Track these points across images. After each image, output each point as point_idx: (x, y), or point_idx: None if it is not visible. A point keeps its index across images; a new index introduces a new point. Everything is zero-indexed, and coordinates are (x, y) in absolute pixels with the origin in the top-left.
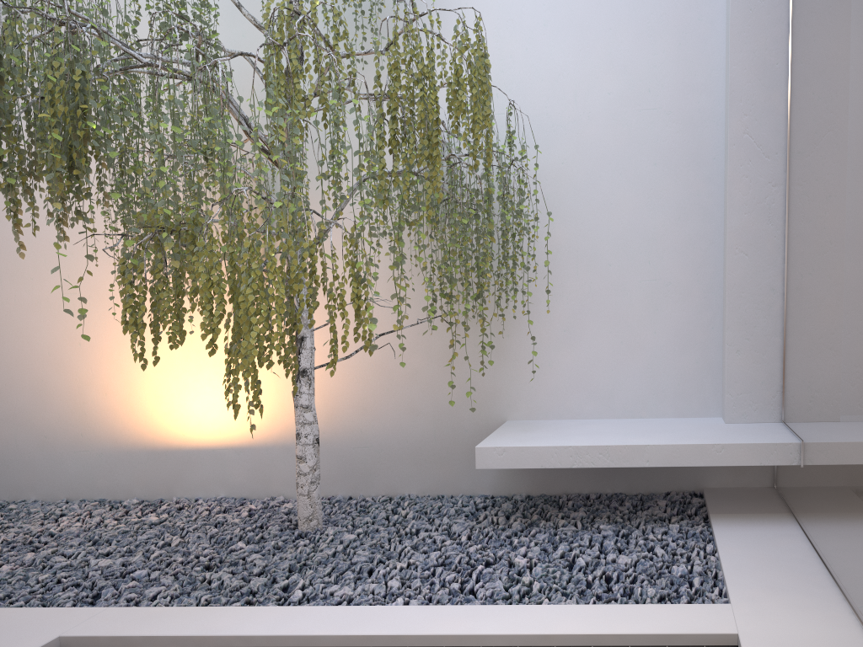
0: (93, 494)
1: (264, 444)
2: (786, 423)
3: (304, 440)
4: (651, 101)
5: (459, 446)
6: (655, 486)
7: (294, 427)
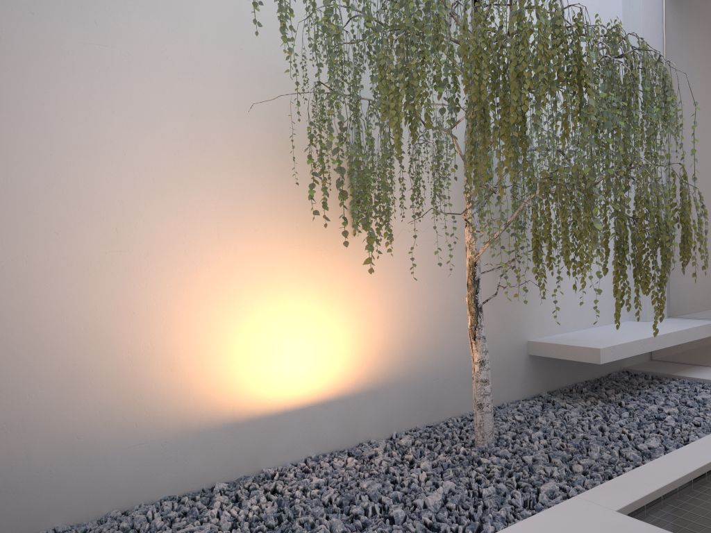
0: (154, 495)
1: (352, 393)
2: (679, 316)
3: (487, 365)
4: None
5: (499, 365)
6: (602, 371)
7: (378, 372)
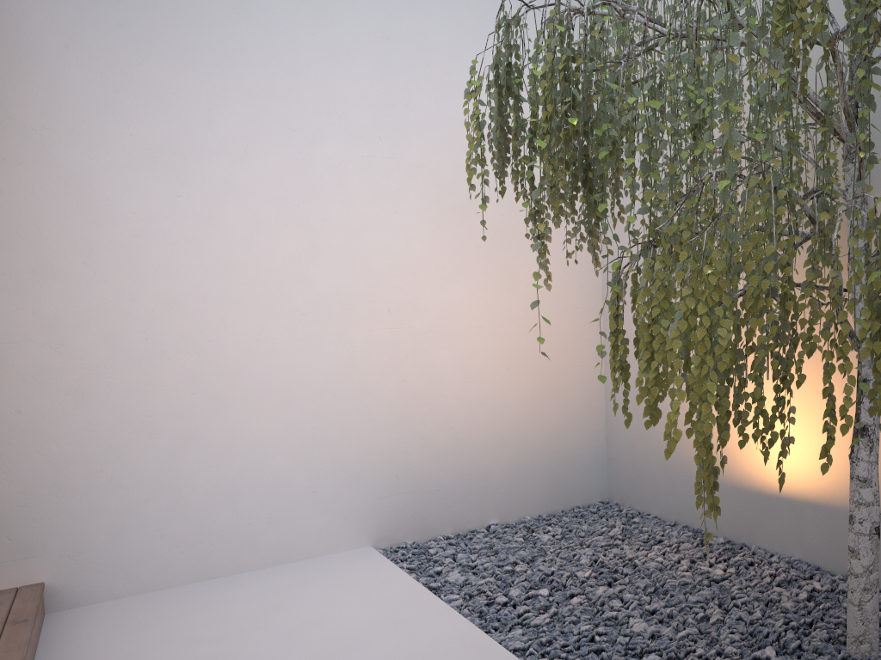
0: (693, 522)
1: (841, 505)
2: None
3: (858, 527)
4: None
5: None
6: None
7: None
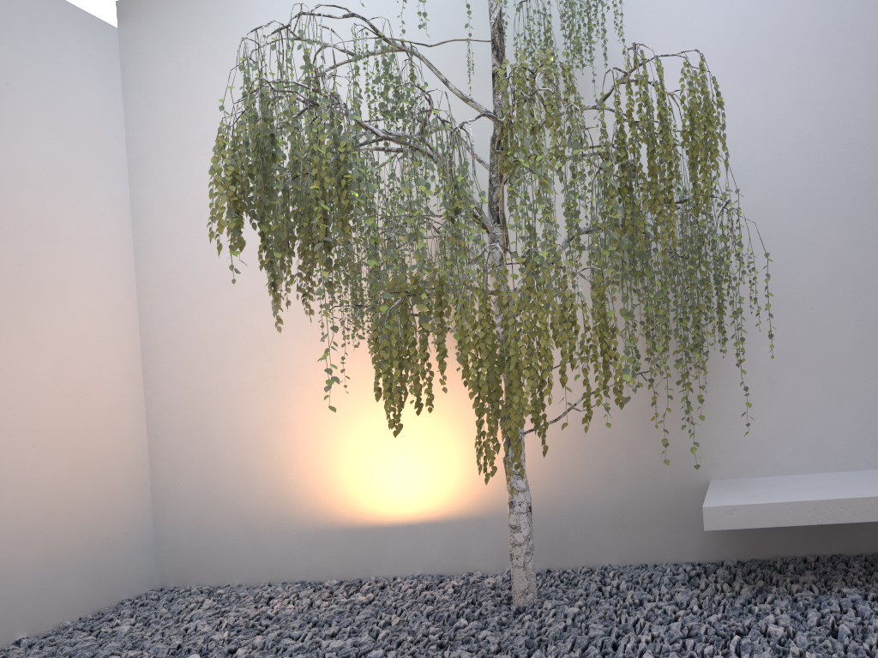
0: (293, 576)
1: (459, 517)
2: None
3: (518, 508)
4: (845, 136)
5: (660, 510)
6: (877, 545)
7: (489, 498)
